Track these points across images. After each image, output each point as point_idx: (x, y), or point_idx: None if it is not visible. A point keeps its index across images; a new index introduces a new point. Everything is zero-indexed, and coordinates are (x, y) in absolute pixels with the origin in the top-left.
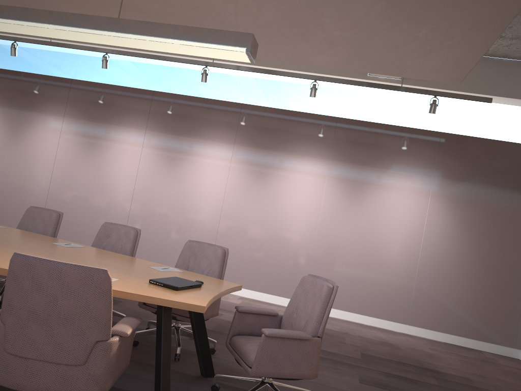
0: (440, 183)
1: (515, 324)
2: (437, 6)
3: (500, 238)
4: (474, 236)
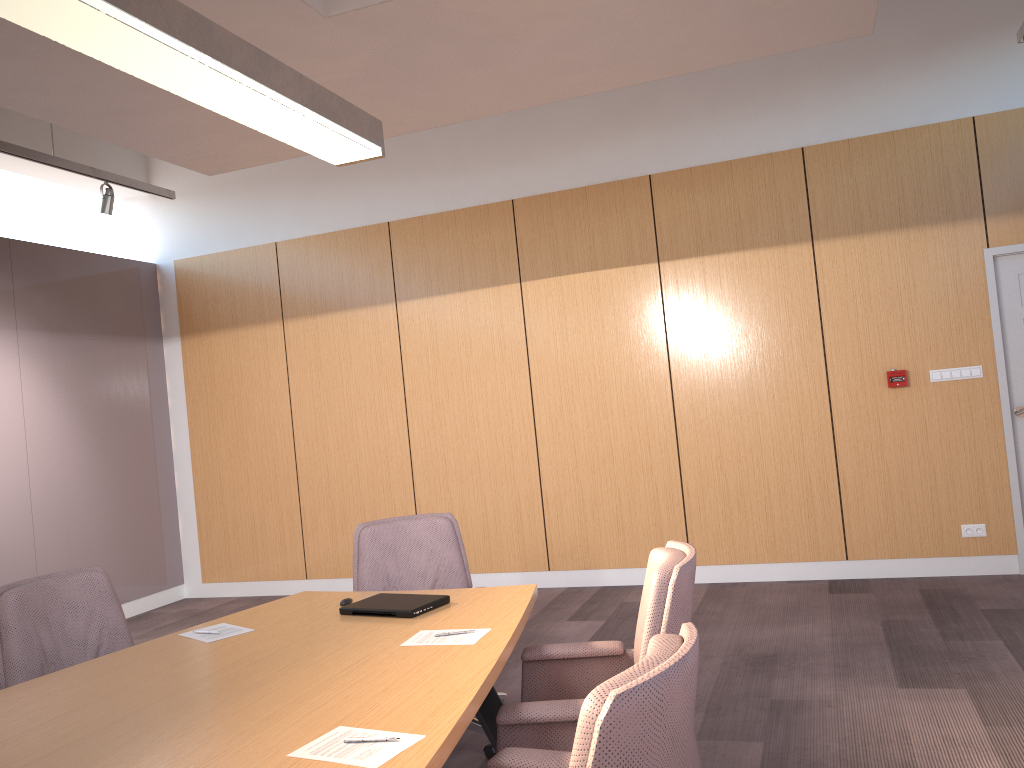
0: (30, 341)
1: (172, 548)
2: (396, 98)
3: (130, 420)
4: (99, 428)
